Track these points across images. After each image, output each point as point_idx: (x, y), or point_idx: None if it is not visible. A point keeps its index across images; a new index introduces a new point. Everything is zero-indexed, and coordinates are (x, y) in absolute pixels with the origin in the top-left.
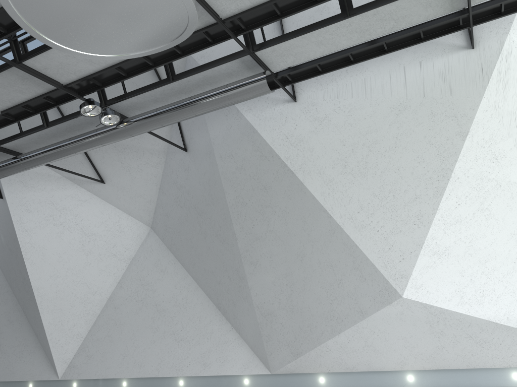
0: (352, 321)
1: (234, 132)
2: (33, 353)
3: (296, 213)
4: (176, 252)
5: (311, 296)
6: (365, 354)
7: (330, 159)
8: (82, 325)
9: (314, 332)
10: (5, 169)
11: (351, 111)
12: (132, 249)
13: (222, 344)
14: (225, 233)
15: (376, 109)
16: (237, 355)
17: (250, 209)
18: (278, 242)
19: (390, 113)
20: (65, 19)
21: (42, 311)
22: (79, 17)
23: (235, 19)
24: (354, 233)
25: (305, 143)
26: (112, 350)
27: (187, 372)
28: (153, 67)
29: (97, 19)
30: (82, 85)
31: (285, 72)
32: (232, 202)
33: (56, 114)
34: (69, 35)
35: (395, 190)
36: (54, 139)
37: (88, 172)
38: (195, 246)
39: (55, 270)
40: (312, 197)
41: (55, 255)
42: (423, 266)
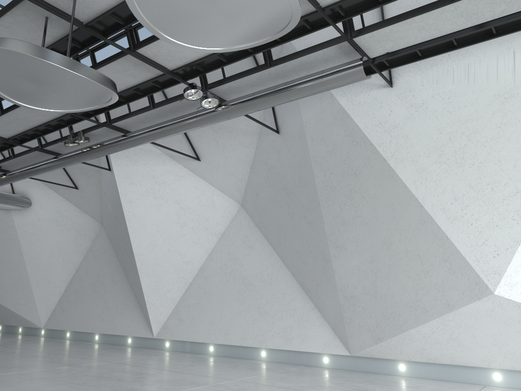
0: (438, 312)
1: (326, 116)
2: (132, 312)
3: (385, 201)
4: (264, 230)
5: (396, 284)
6: (449, 347)
7: (425, 147)
8: (175, 291)
9: (397, 319)
10: (115, 145)
11: (450, 97)
12: (222, 224)
13: (304, 322)
14: (313, 215)
15: (479, 96)
16: (318, 334)
17: (339, 193)
18: (365, 227)
19: (494, 101)
20: (181, 18)
21: (141, 275)
22: (193, 16)
23: (334, 7)
24: (445, 224)
25: (399, 130)
26: (201, 317)
27: (269, 344)
28: (252, 54)
29: (209, 17)
30: (186, 70)
31: (383, 58)
32: (321, 185)
33: (161, 96)
34: (183, 31)
35: (493, 182)
36: (158, 119)
37: (185, 150)
38: (282, 225)
39: (154, 239)
40: (403, 185)
41: (154, 225)
42: (520, 264)
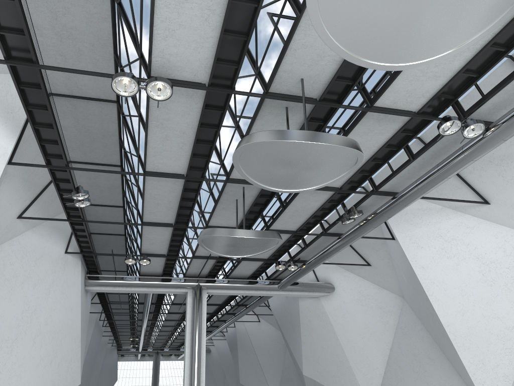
0: None
1: None
2: None
3: None
4: None
5: None
6: None
7: None
8: (506, 365)
9: None
10: (387, 210)
11: None
12: None
13: None
14: None
15: None
16: None
17: None
18: None
19: None
20: (389, 35)
21: (458, 348)
22: (401, 25)
23: None
24: None
25: None
26: None
27: None
28: (506, 52)
29: (419, 17)
30: (433, 105)
31: None
32: None
33: (418, 145)
34: (397, 49)
35: None
36: (423, 170)
37: (467, 196)
38: None
39: (461, 304)
40: None
41: (456, 289)
42: None
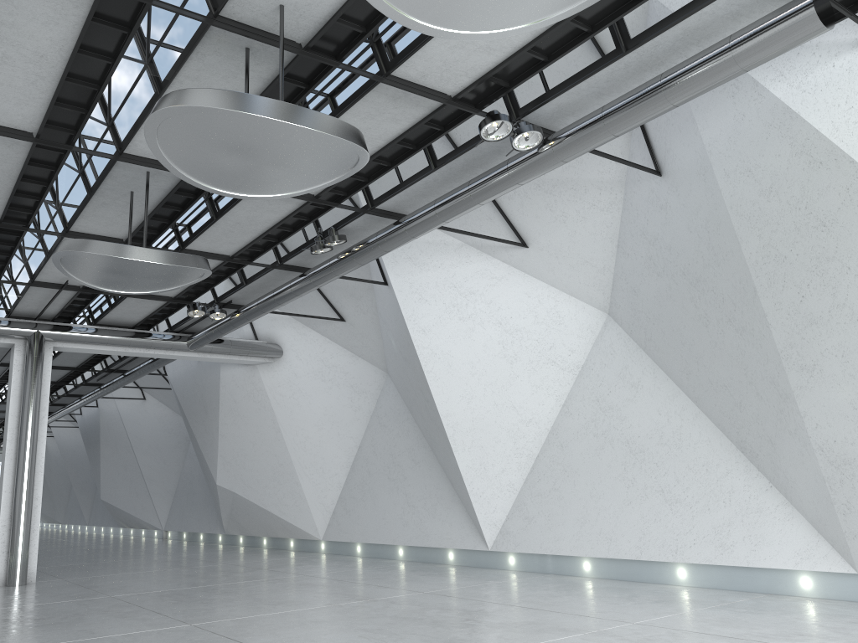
0: None
1: (749, 125)
2: (449, 509)
3: None
4: (656, 353)
5: None
6: None
7: None
8: (513, 471)
9: None
10: (385, 241)
11: None
12: (579, 351)
13: (753, 513)
14: (746, 314)
15: None
16: (784, 534)
17: (794, 267)
18: None
19: None
20: None
21: (455, 448)
22: None
23: None
24: None
25: None
26: (563, 513)
27: (690, 556)
28: (590, 35)
29: None
30: (478, 91)
31: None
32: (755, 257)
33: (446, 146)
34: (451, 7)
35: None
36: (447, 186)
37: (500, 232)
38: (688, 341)
39: (468, 387)
40: None
41: (465, 365)
42: None
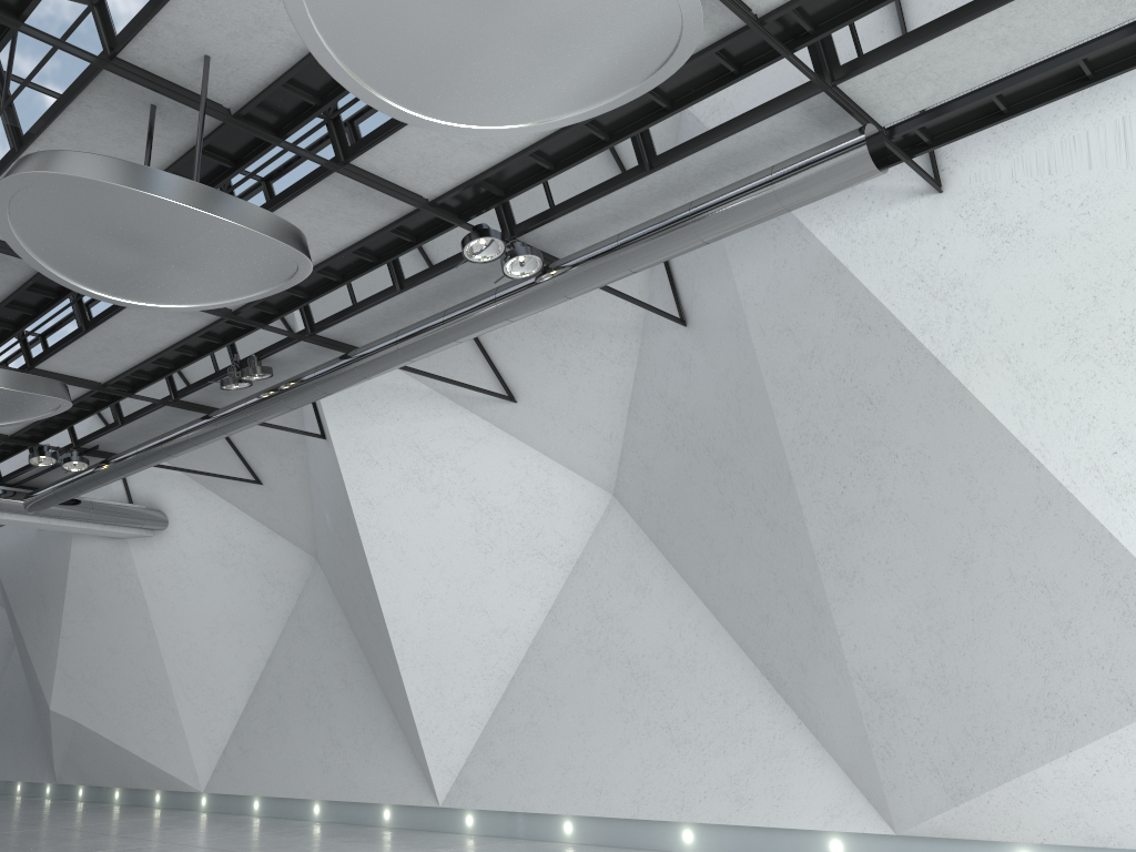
0: (1104, 723)
1: (791, 275)
2: (389, 749)
3: (949, 459)
4: (670, 549)
5: (993, 658)
6: None
7: (1034, 325)
8: (479, 697)
9: (1002, 744)
10: (327, 379)
11: (1087, 202)
12: (574, 541)
13: (777, 757)
14: (778, 505)
15: None
16: (813, 785)
17: (835, 450)
18: (905, 526)
19: None
20: (426, 59)
21: (403, 665)
22: (452, 51)
23: (788, 12)
24: (1103, 504)
25: (967, 291)
26: (541, 755)
27: (699, 813)
28: (607, 145)
29: (488, 49)
30: (464, 198)
31: (913, 124)
32: (792, 435)
33: (418, 263)
34: (434, 90)
35: None
36: (416, 314)
37: (482, 380)
38: (709, 535)
39: (426, 582)
40: (989, 418)
41: (424, 553)
42: None
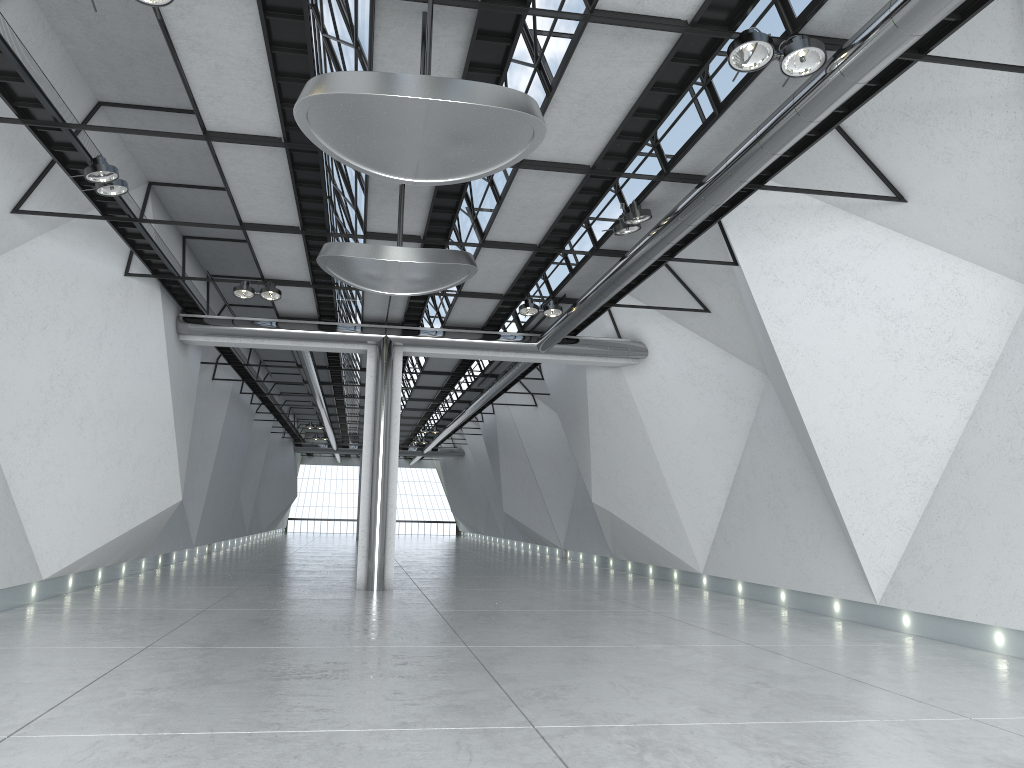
0: None
1: None
2: (832, 548)
3: None
4: None
5: None
6: None
7: None
8: (904, 504)
9: None
10: (685, 212)
11: None
12: (991, 343)
13: None
14: None
15: None
16: None
17: None
18: None
19: None
20: None
21: (828, 471)
22: None
23: None
24: None
25: None
26: (967, 564)
27: None
28: None
29: None
30: (722, 8)
31: None
32: None
33: (727, 84)
34: None
35: None
36: (748, 134)
37: (868, 185)
38: None
39: (840, 393)
40: None
41: (835, 364)
42: None
